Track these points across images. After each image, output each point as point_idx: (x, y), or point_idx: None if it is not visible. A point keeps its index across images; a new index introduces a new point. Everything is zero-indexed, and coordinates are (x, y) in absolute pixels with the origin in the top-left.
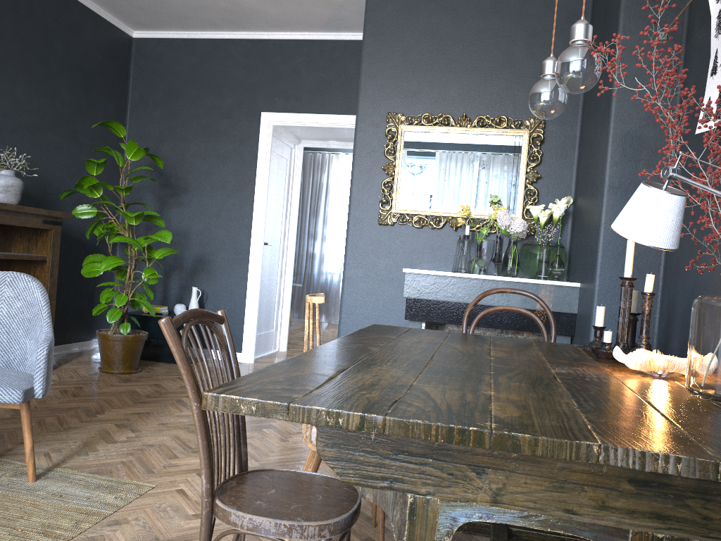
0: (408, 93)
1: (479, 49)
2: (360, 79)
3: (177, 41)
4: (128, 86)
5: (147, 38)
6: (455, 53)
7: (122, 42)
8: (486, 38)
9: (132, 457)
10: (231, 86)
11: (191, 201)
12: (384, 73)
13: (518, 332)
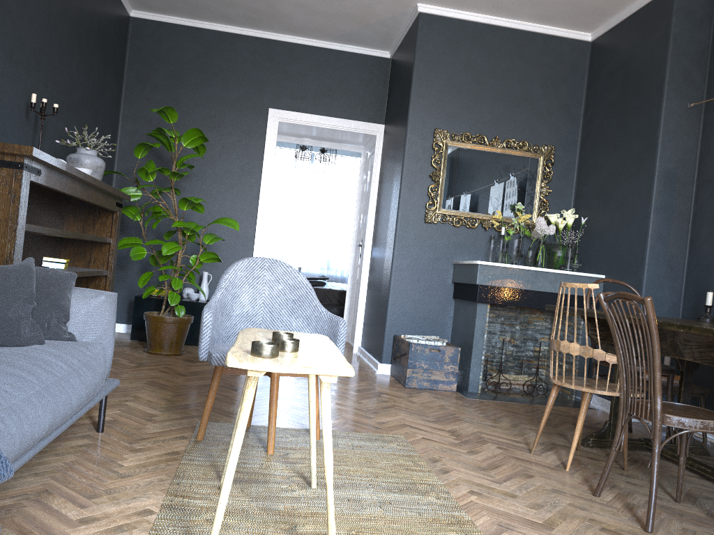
0: (451, 114)
1: (507, 85)
2: (411, 97)
3: (180, 27)
4: (124, 65)
5: (146, 19)
6: (488, 85)
7: (124, 20)
8: (513, 77)
9: (342, 419)
10: (237, 79)
11: (193, 187)
12: (431, 94)
13: (532, 312)
